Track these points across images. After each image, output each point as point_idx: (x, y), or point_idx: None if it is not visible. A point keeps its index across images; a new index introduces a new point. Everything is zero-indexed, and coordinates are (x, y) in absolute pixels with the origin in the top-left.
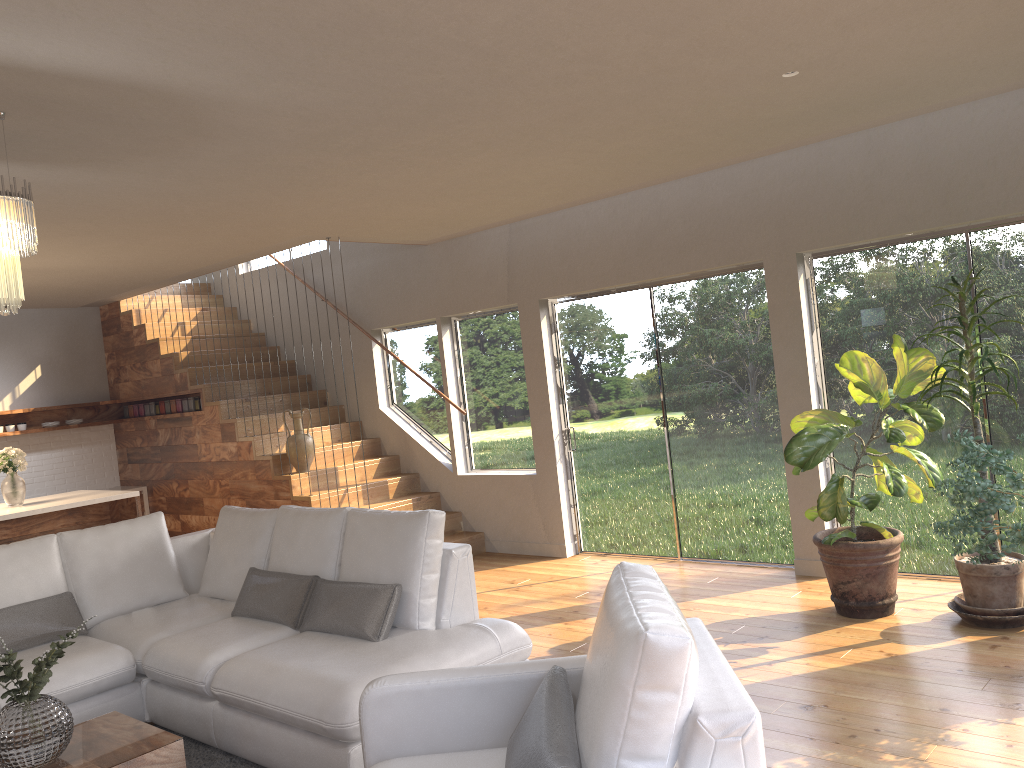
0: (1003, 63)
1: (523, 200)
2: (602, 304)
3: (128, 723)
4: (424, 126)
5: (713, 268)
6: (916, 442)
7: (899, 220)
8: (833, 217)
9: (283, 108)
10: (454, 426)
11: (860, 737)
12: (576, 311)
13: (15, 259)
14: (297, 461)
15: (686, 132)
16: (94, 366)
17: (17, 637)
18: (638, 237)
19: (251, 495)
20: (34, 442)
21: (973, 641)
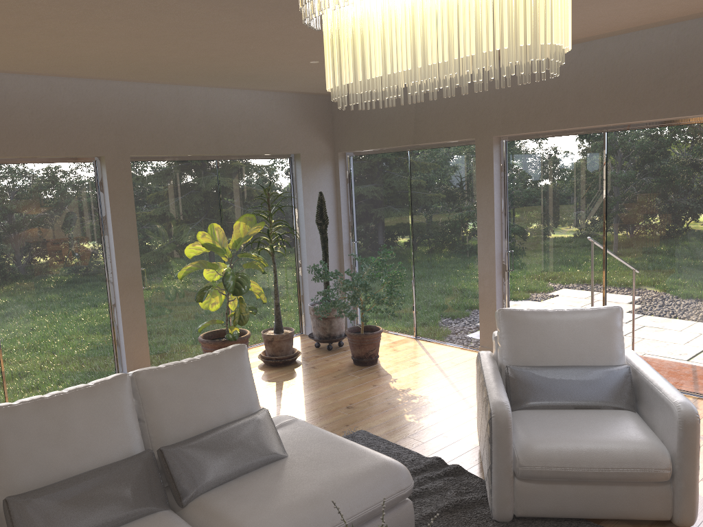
0: (311, 84)
1: None
2: None
3: None
4: (231, 6)
5: (55, 156)
6: (217, 278)
7: (194, 146)
8: (156, 136)
9: None
10: None
11: (391, 402)
12: None
13: None
14: None
15: (199, 62)
16: None
17: None
18: None
19: None
20: None
21: (302, 369)
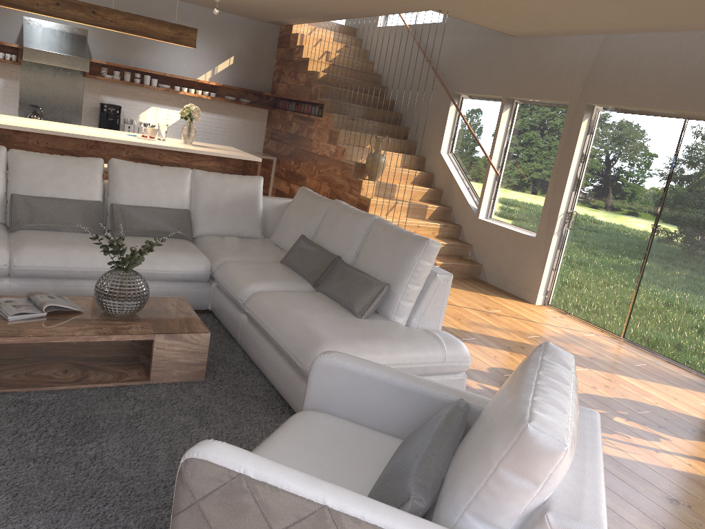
0: None
1: (603, 14)
2: (638, 122)
3: (185, 309)
4: None
5: None
6: None
7: None
8: None
9: None
10: (488, 182)
11: None
12: (614, 122)
13: None
14: (370, 172)
15: None
16: (266, 67)
17: (148, 228)
18: (693, 73)
19: (335, 185)
20: (218, 107)
21: None
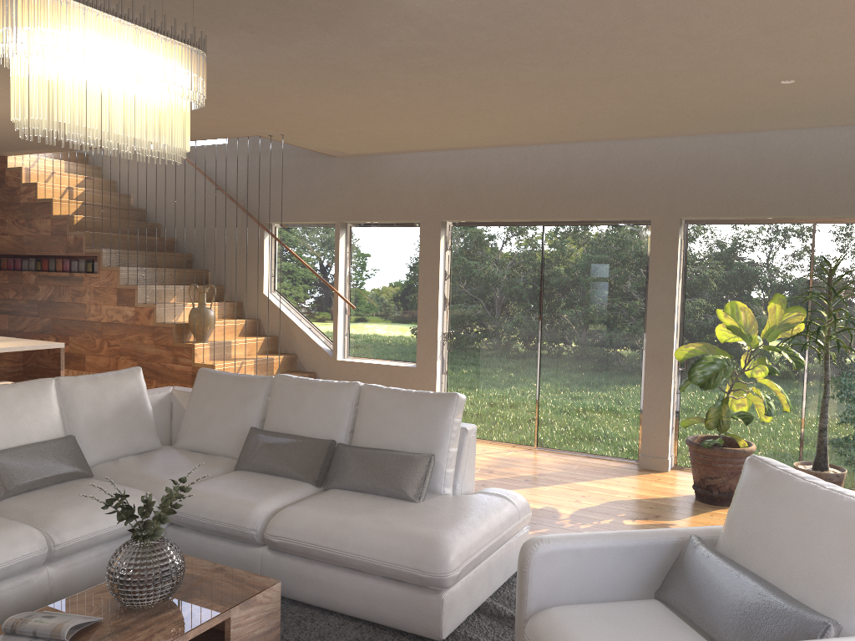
0: None
1: (471, 136)
2: (497, 233)
3: (206, 565)
4: (500, 61)
5: (605, 219)
6: (761, 376)
7: (768, 206)
8: (715, 195)
9: (425, 20)
10: (339, 317)
11: None
12: (472, 235)
13: (188, 112)
14: (199, 332)
15: (659, 108)
16: None
17: (36, 476)
18: (543, 183)
19: (145, 357)
20: None
21: None
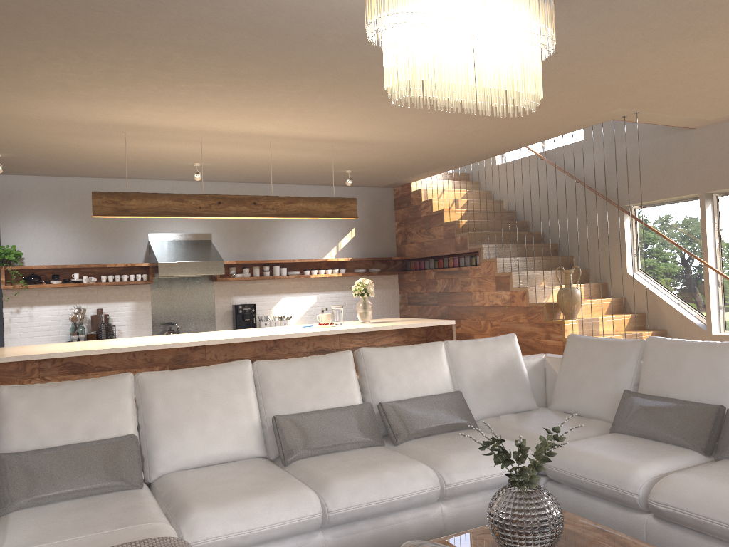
0: None
1: None
2: None
3: (586, 523)
4: None
5: None
6: None
7: None
8: None
9: None
10: (711, 290)
11: None
12: None
13: (539, 59)
14: (567, 309)
15: None
16: (387, 231)
17: (431, 423)
18: None
19: (521, 335)
20: (348, 283)
21: None
